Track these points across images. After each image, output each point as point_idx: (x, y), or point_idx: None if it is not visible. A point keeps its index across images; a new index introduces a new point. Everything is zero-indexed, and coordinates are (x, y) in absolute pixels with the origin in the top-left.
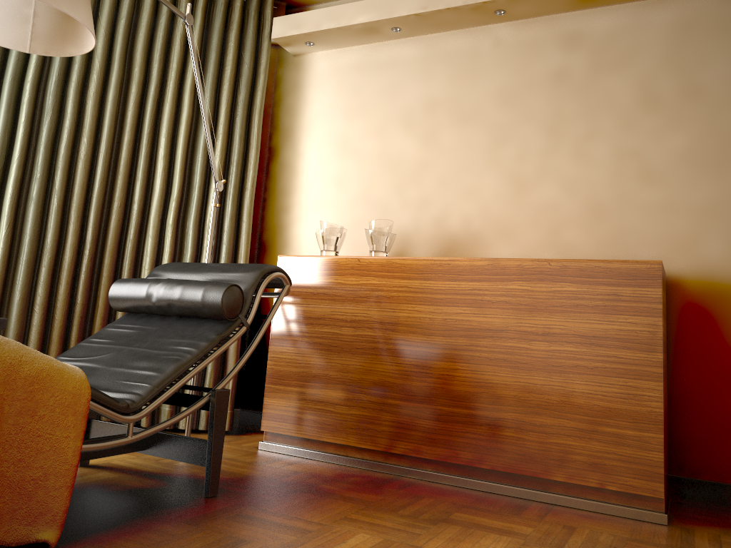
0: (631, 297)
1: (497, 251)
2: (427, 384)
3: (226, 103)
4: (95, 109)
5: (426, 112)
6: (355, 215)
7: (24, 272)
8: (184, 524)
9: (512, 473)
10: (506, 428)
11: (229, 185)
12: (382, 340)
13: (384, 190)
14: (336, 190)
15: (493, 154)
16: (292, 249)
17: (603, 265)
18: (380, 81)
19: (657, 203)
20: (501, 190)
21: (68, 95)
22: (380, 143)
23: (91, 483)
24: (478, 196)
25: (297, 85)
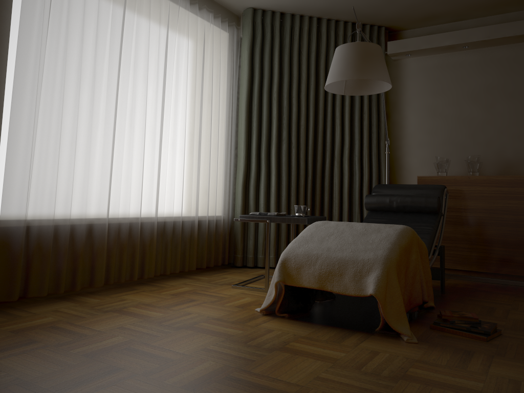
0: None
1: None
2: (517, 239)
3: None
4: (305, 102)
5: (485, 92)
6: (444, 150)
7: (285, 191)
8: (457, 302)
9: None
10: None
11: (373, 137)
12: (487, 218)
13: (462, 136)
14: (430, 137)
15: None
16: (405, 169)
17: None
18: (453, 75)
19: None
20: None
21: (293, 97)
22: (456, 110)
23: None
24: (523, 139)
25: (398, 77)
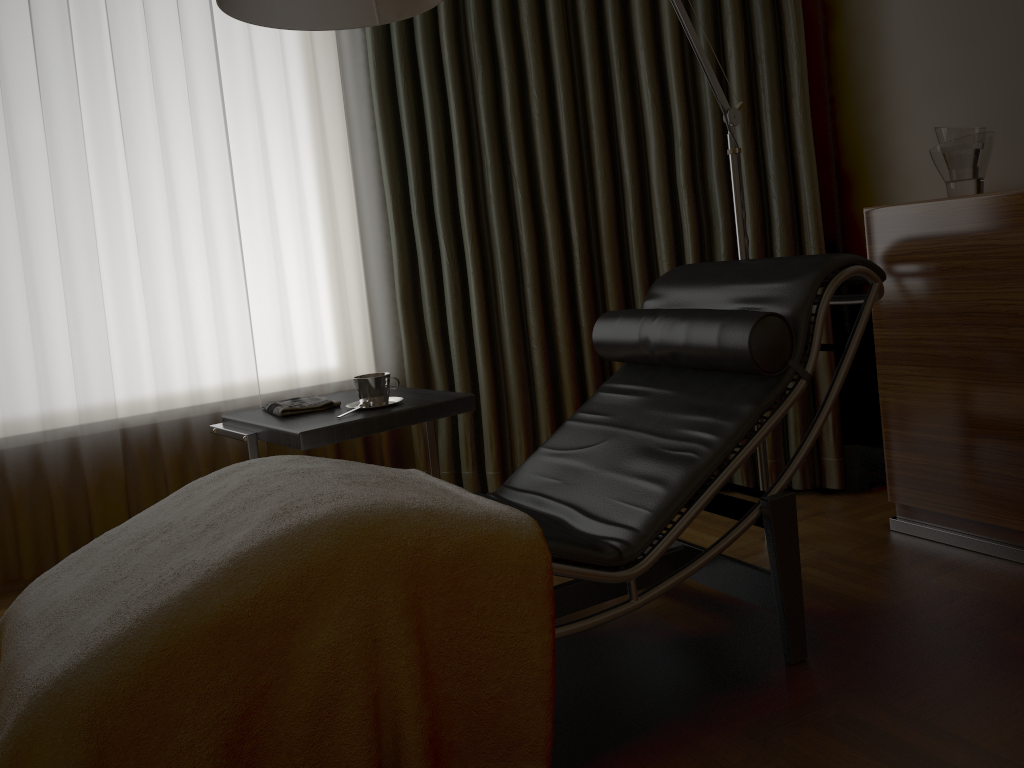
0: None
1: None
2: None
3: None
4: (535, 41)
5: None
6: (1012, 90)
7: (506, 299)
8: (744, 738)
9: None
10: None
11: (761, 96)
12: None
13: None
14: (963, 52)
15: None
16: (897, 177)
17: None
18: None
19: None
20: None
21: (496, 33)
22: None
23: (622, 622)
24: None
25: None
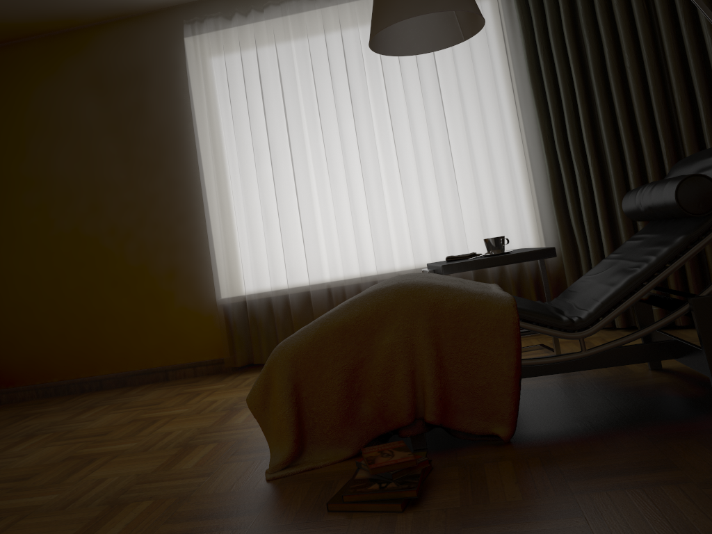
0: None
1: None
2: None
3: None
4: (623, 19)
5: None
6: None
7: (616, 193)
8: (645, 439)
9: None
10: None
11: None
12: None
13: None
14: None
15: None
16: None
17: None
18: None
19: None
20: None
21: (597, 20)
22: None
23: (634, 387)
24: None
25: None
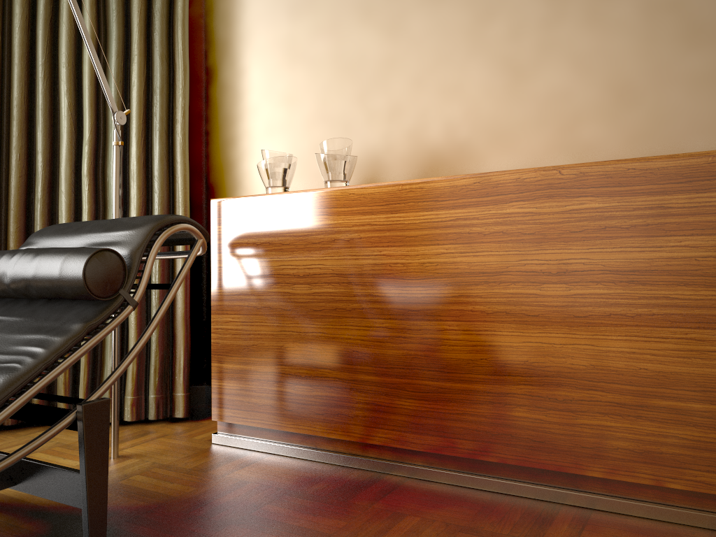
0: (686, 209)
1: (493, 164)
2: (407, 353)
3: (138, 15)
4: None
5: None
6: (313, 138)
7: None
8: None
9: (530, 466)
10: (516, 406)
11: (154, 118)
12: (344, 297)
13: (344, 102)
14: (287, 111)
15: (477, 36)
16: (244, 189)
17: (640, 165)
18: None
19: (711, 71)
20: (491, 82)
21: None
22: (334, 43)
23: None
24: (462, 95)
25: None
